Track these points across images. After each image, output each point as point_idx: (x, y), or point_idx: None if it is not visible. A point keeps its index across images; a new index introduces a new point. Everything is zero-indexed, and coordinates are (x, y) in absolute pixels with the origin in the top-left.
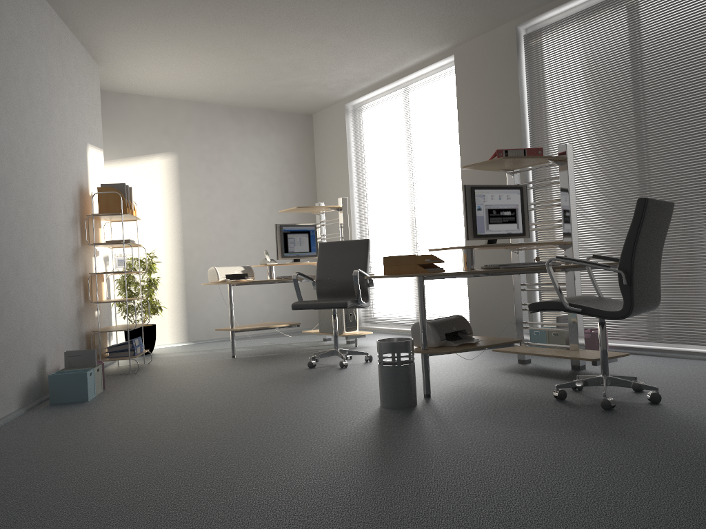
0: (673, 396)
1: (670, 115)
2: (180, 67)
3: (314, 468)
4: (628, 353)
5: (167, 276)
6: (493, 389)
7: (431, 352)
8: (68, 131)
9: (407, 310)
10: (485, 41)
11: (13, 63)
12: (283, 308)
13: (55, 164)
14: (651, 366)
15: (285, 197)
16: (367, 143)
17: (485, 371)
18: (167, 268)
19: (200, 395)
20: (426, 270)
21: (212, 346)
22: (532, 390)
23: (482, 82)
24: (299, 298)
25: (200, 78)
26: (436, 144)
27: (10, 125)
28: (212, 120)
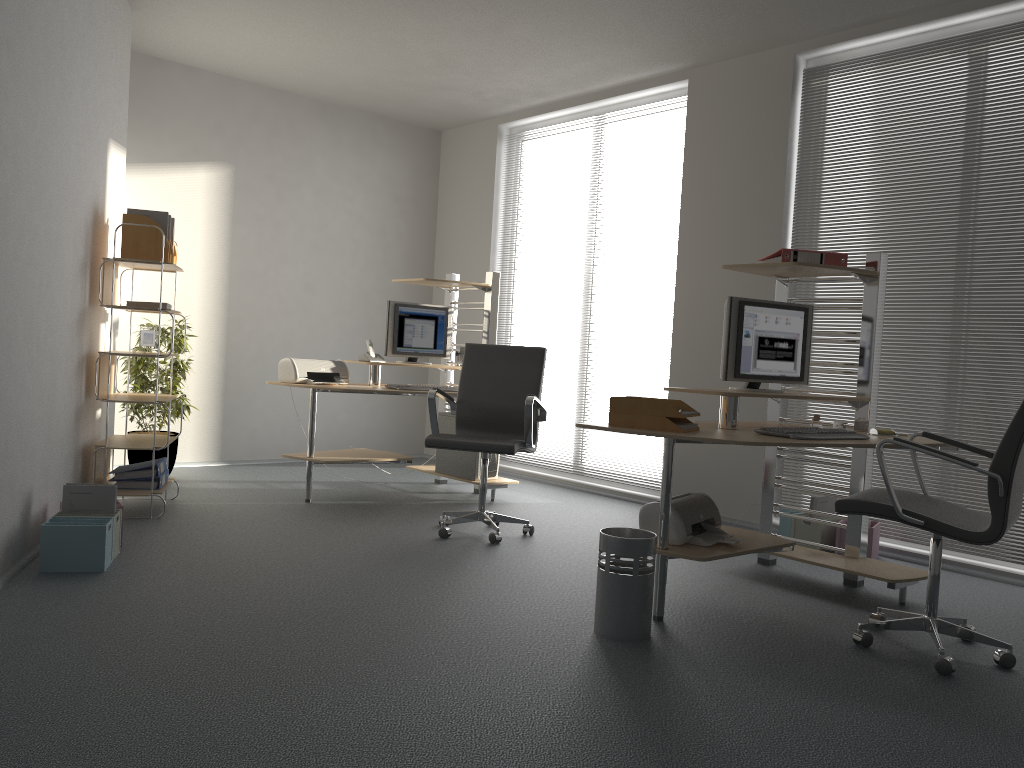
0: (1023, 656)
1: (1018, 226)
2: (265, 34)
3: (558, 762)
4: (907, 560)
5: (198, 357)
6: (750, 614)
7: (677, 555)
8: (88, 117)
9: (561, 449)
10: (741, 68)
11: (30, 0)
12: (367, 421)
13: (68, 173)
14: (955, 591)
15: (389, 253)
16: (526, 189)
17: (718, 575)
18: (200, 344)
19: (291, 579)
20: (680, 428)
21: (261, 474)
22: (810, 623)
23: (729, 129)
24: (434, 428)
25: (289, 55)
26: (639, 208)
27: (19, 105)
28: (291, 121)
